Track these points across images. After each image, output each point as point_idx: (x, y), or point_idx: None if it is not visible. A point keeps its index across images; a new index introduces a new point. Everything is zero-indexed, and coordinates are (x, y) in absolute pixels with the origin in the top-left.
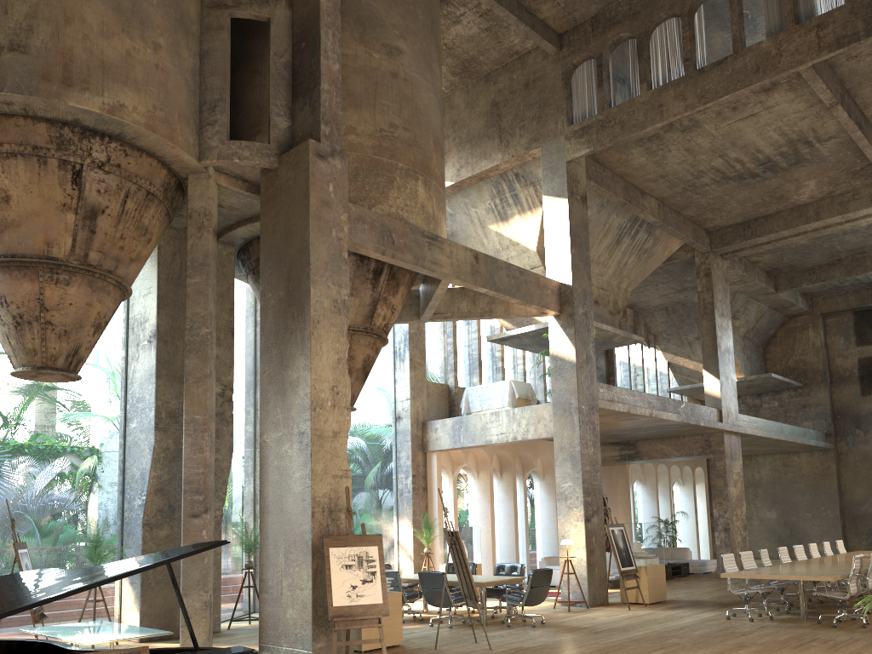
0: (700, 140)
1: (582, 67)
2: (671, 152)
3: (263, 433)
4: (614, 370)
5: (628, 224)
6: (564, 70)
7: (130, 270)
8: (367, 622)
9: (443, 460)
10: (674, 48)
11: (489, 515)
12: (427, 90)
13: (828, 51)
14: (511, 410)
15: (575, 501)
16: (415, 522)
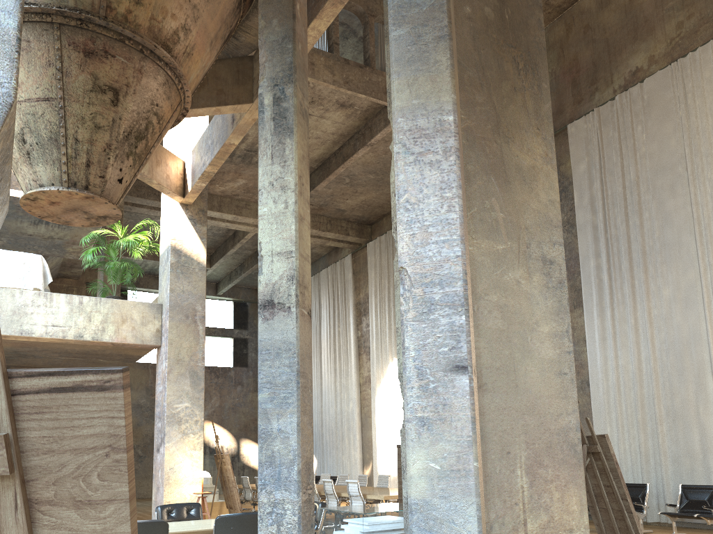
0: None
1: None
2: None
3: None
4: None
5: None
6: None
7: None
8: None
9: None
10: None
11: None
12: None
13: None
14: (77, 297)
15: (193, 426)
16: None
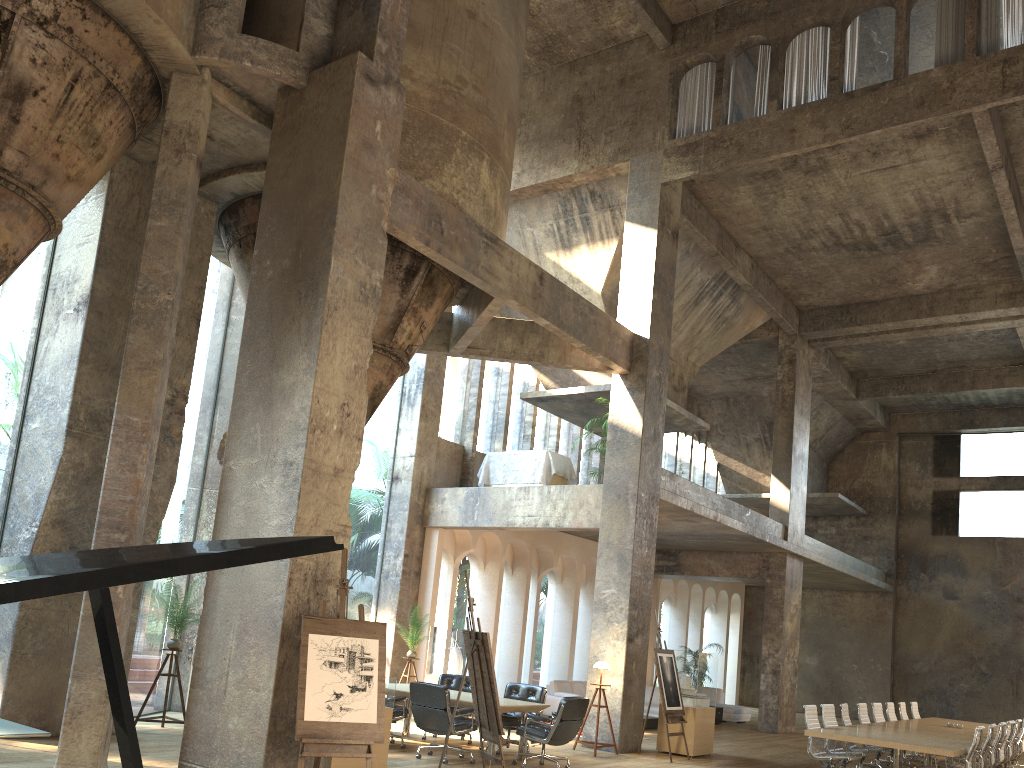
0: (823, 188)
1: (696, 71)
2: (785, 197)
3: (230, 456)
4: None
5: (712, 282)
6: (673, 69)
7: (64, 193)
8: (351, 750)
9: (445, 540)
10: (817, 64)
11: (492, 619)
12: (508, 47)
13: (1014, 93)
14: (546, 487)
15: (617, 614)
16: (400, 615)
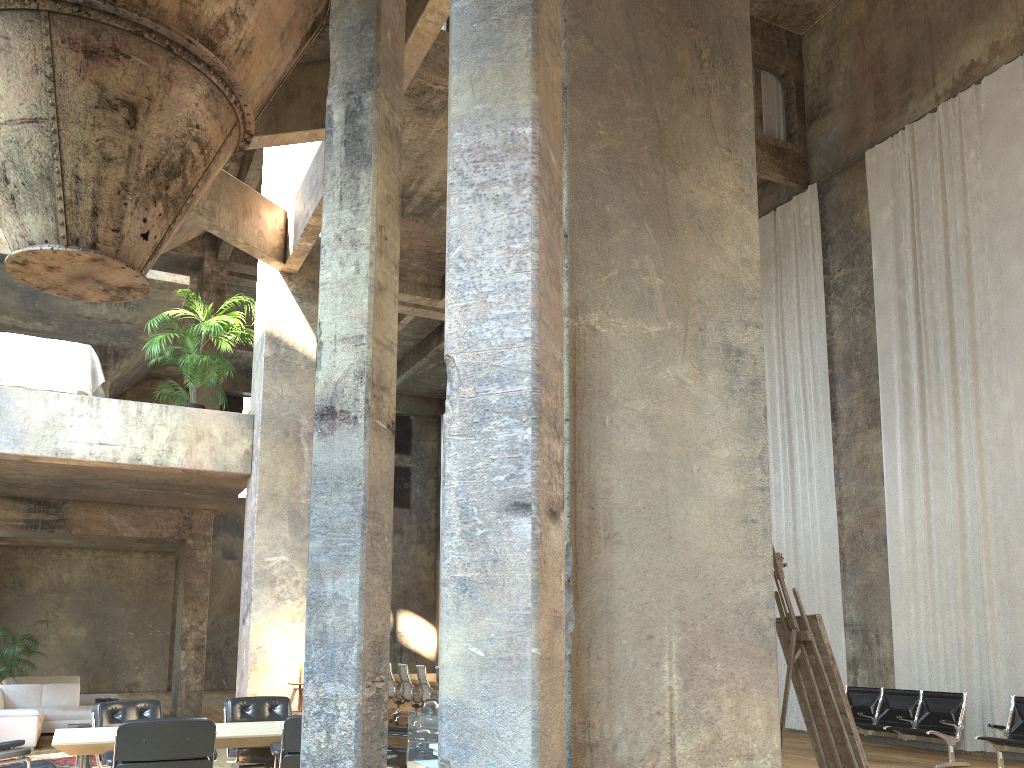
0: (410, 130)
1: None
2: None
3: (586, 304)
4: None
5: None
6: None
7: None
8: None
9: None
10: None
11: None
12: None
13: None
14: (134, 403)
15: (291, 589)
16: None
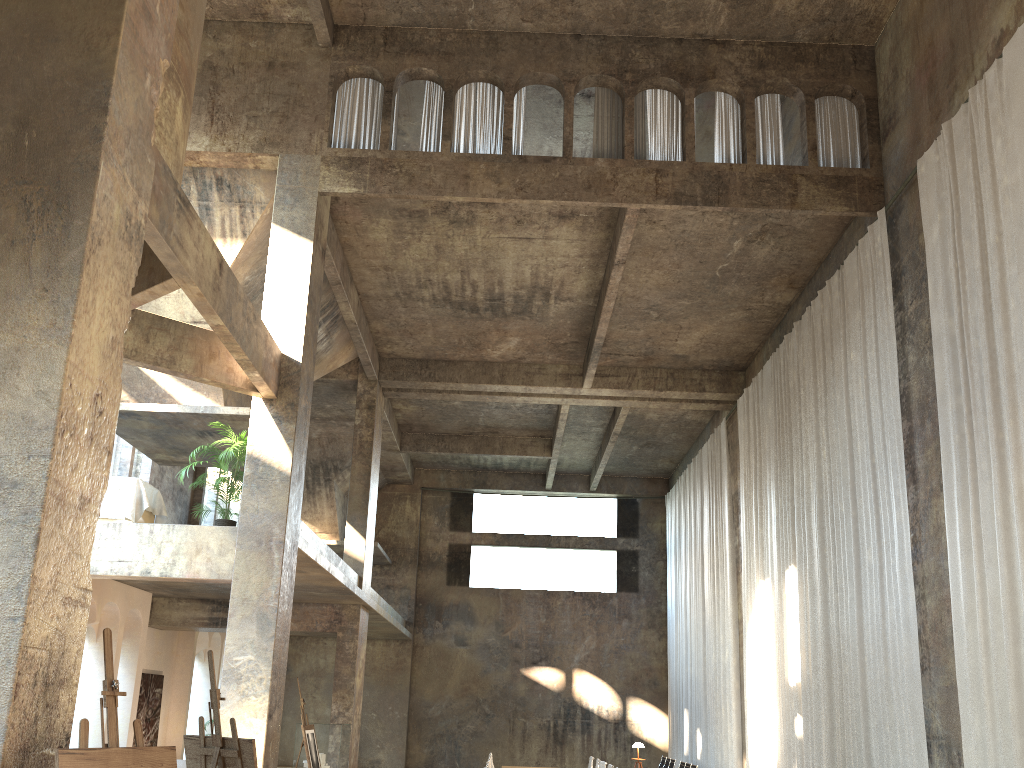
0: (459, 242)
1: (355, 83)
2: (420, 242)
3: None
4: (202, 498)
5: None
6: (334, 73)
7: None
8: None
9: None
10: (485, 118)
11: None
12: None
13: (665, 201)
14: (148, 525)
15: (255, 686)
16: None
